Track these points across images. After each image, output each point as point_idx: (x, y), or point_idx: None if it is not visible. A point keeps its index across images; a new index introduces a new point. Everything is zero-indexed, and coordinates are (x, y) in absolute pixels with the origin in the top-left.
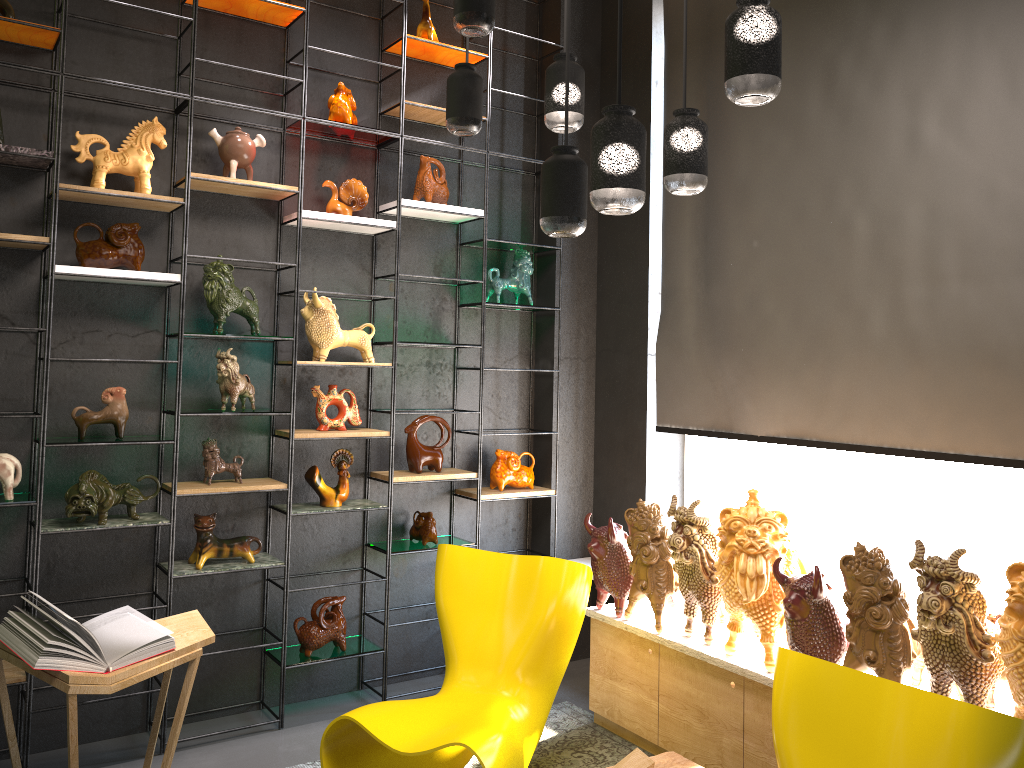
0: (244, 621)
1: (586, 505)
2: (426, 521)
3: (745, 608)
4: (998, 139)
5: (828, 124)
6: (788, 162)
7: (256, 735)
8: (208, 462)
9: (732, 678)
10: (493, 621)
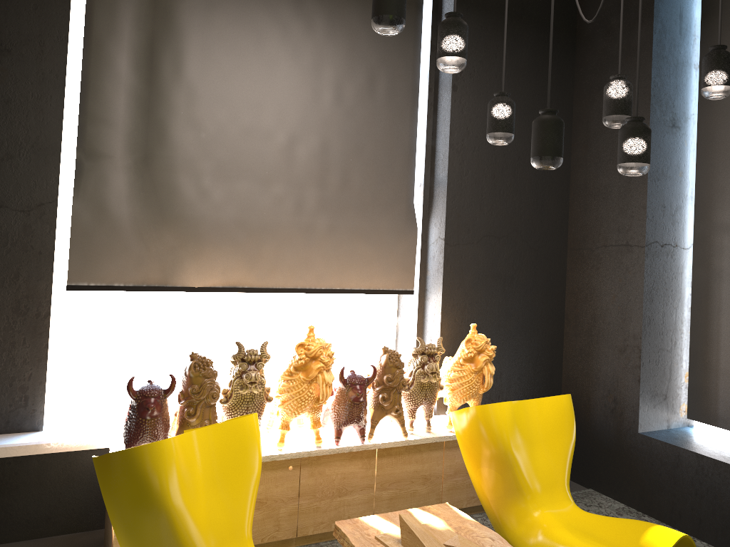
0: None
1: None
2: None
3: (313, 409)
4: (371, 117)
5: (270, 66)
6: (236, 81)
7: None
8: None
9: (290, 463)
10: (212, 498)
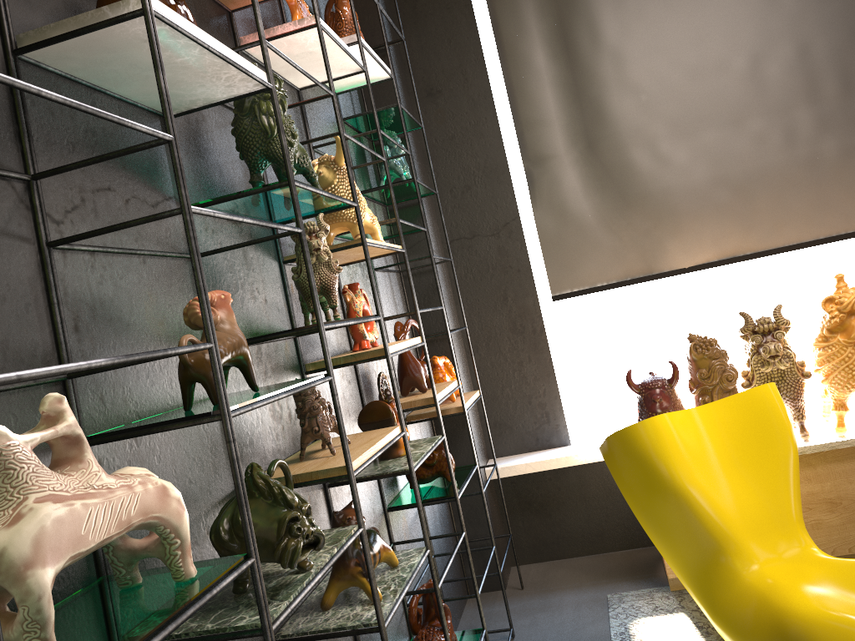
0: None
1: (475, 406)
2: (442, 451)
3: None
4: None
5: None
6: (663, 22)
7: None
8: (318, 418)
9: None
10: (736, 481)
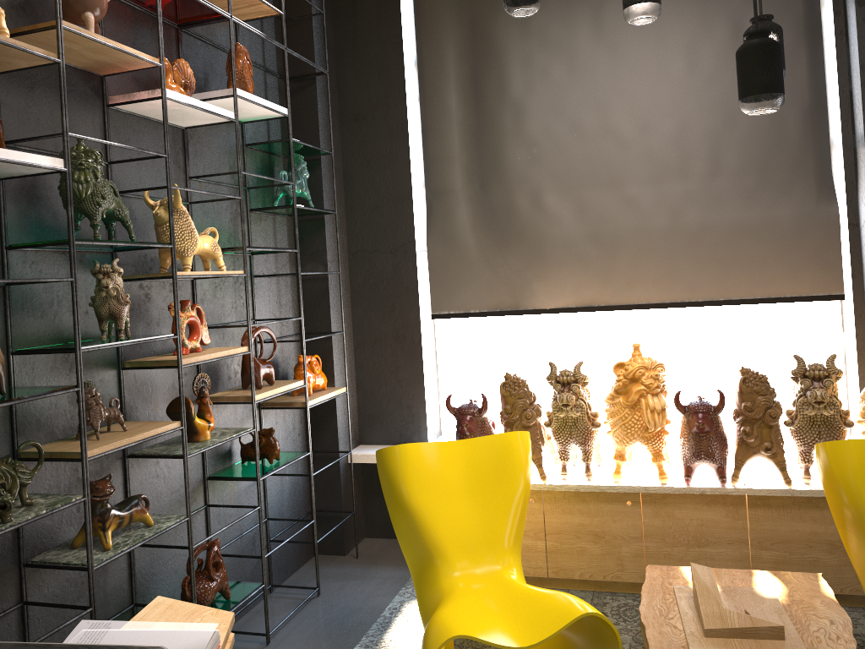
0: (115, 604)
1: (353, 398)
2: (269, 438)
3: (645, 438)
4: None
5: (599, 55)
6: (562, 84)
7: None
8: (91, 411)
9: (628, 498)
10: (465, 506)
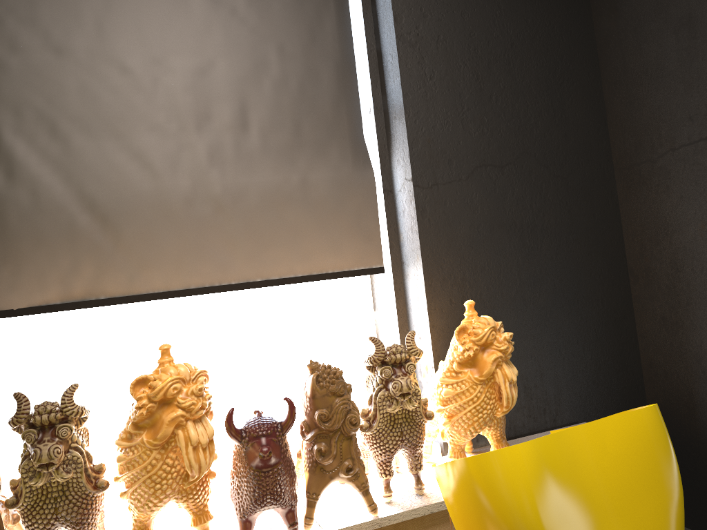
0: None
1: None
2: None
3: (184, 492)
4: (274, 18)
5: None
6: None
7: None
8: None
9: None
10: None
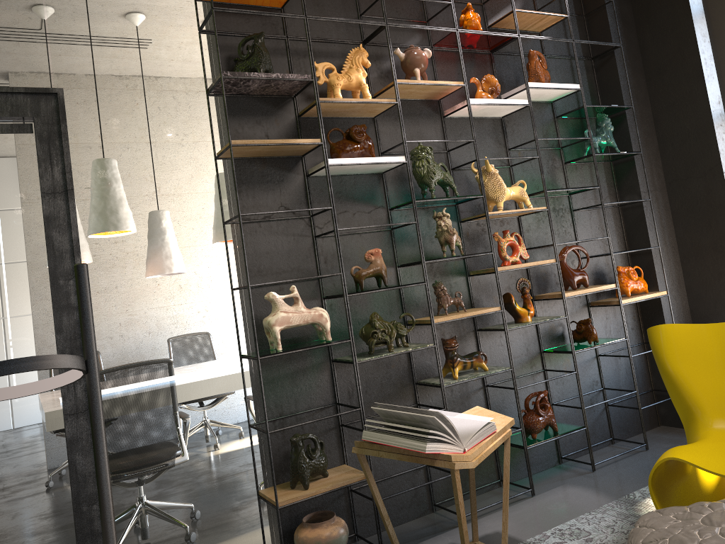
0: None
1: (683, 301)
2: (587, 326)
3: None
4: None
5: None
6: None
7: (519, 503)
8: (441, 298)
9: None
10: (724, 376)
